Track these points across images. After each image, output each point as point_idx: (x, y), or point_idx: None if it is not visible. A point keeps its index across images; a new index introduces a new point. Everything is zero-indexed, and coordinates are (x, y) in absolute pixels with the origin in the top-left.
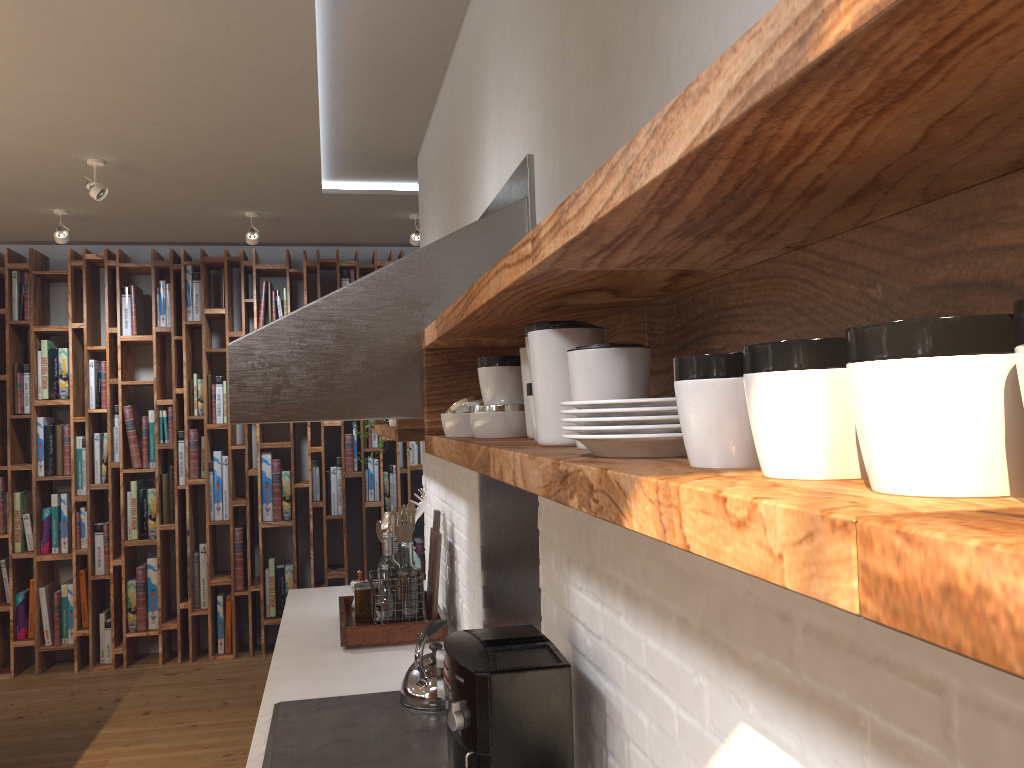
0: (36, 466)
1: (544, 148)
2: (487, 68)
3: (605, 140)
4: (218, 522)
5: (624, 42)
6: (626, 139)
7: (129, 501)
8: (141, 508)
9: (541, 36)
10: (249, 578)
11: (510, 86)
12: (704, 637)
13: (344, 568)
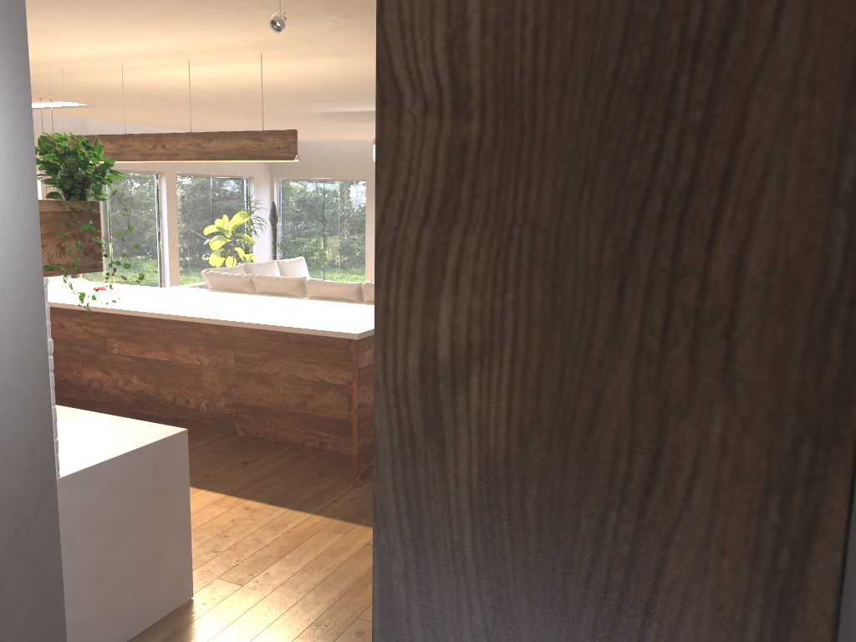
0: None
1: None
2: None
3: None
4: None
5: None
6: None
7: None
8: None
9: None
10: None
11: None
12: None
13: None
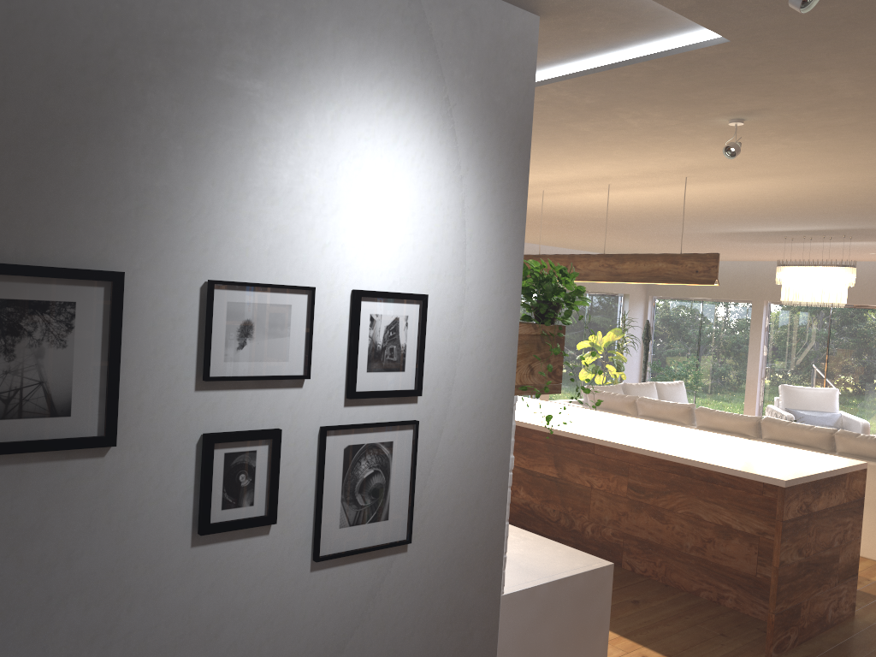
0: None
1: None
2: None
3: None
4: None
5: None
6: None
7: None
8: None
9: None
10: None
11: None
12: None
13: None
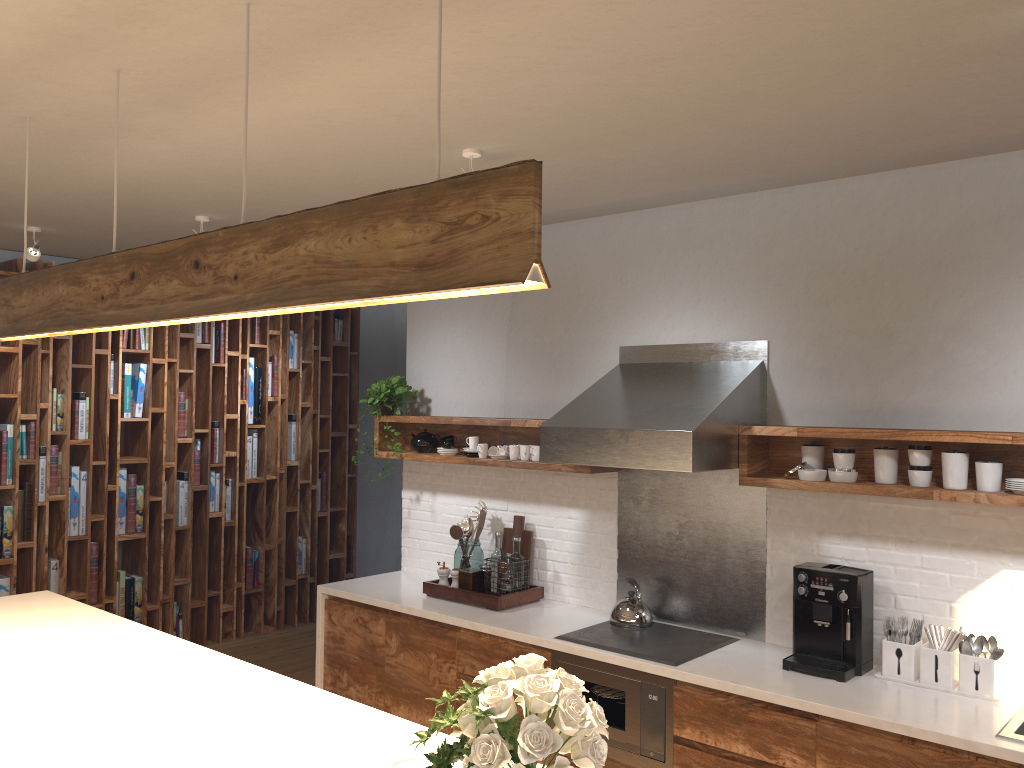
0: None
1: (789, 343)
2: (671, 266)
3: (882, 366)
4: (77, 537)
5: (909, 337)
6: (907, 372)
7: None
8: None
9: (791, 291)
10: (104, 591)
11: (725, 293)
12: (977, 548)
13: (183, 575)
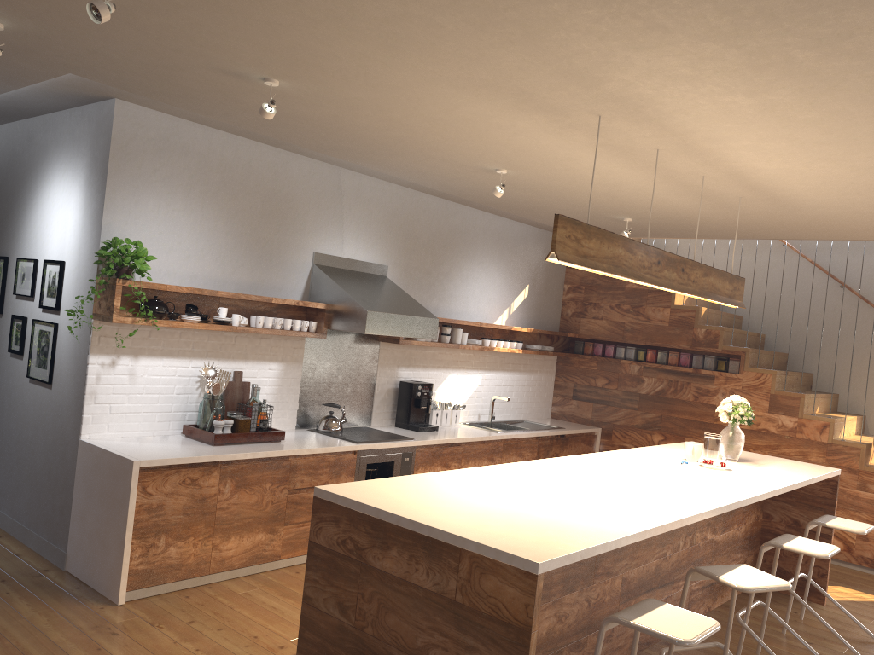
0: None
1: (395, 269)
2: (347, 208)
3: (424, 286)
4: None
5: (434, 275)
6: (432, 291)
7: None
8: None
9: (398, 242)
10: None
11: (372, 234)
12: (444, 367)
13: None
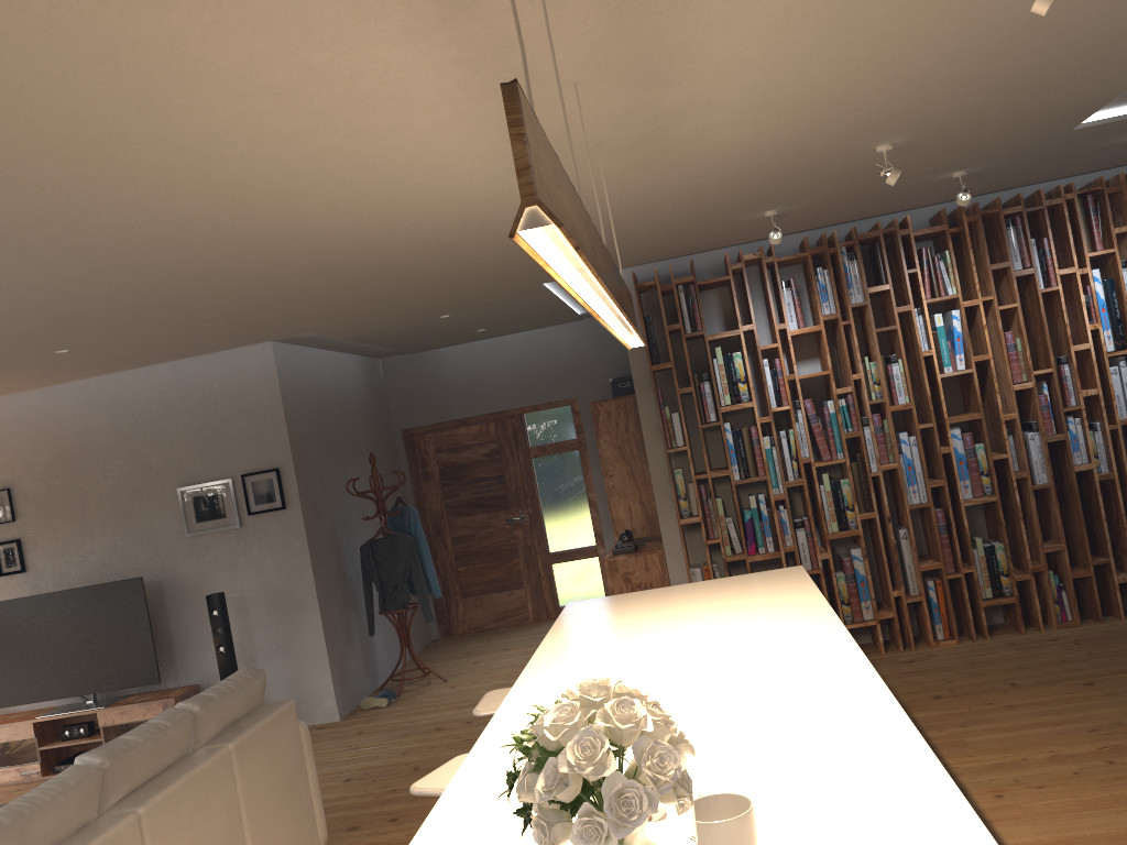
0: (731, 471)
1: None
2: None
3: None
4: (918, 505)
5: None
6: None
7: (823, 494)
8: (837, 500)
9: None
10: (959, 560)
11: None
12: None
13: (1056, 540)
